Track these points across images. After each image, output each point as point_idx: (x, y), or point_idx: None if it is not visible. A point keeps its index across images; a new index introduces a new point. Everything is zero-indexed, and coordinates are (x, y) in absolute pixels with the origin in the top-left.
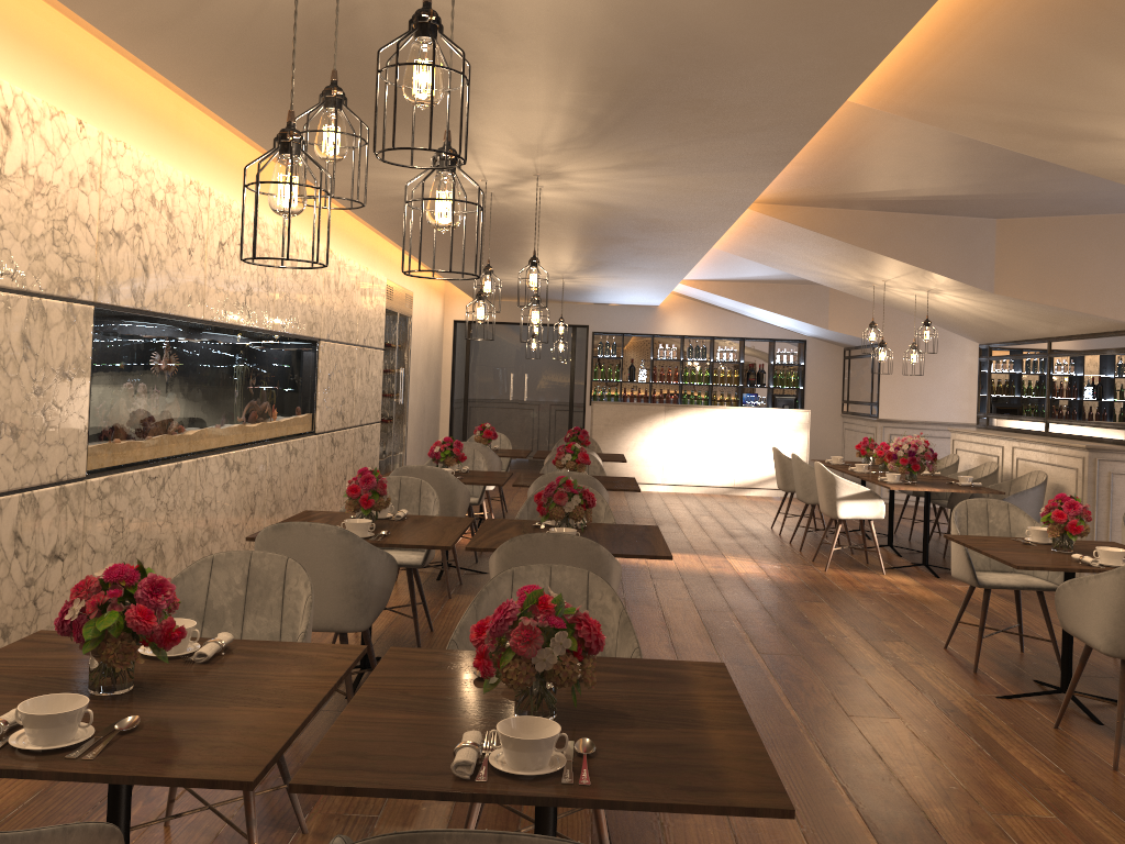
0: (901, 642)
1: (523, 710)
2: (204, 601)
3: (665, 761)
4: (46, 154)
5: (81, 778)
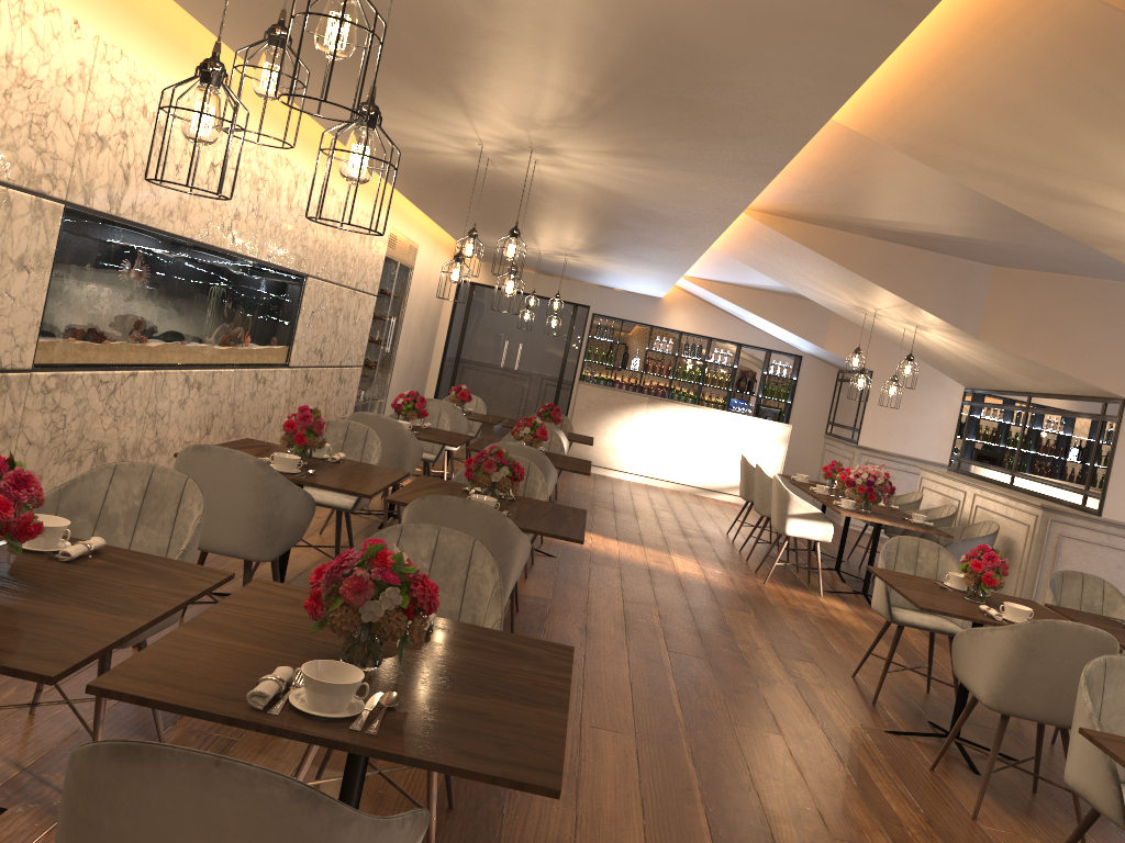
0: (812, 663)
1: (347, 656)
2: (100, 506)
3: (462, 726)
4: (34, 48)
5: None
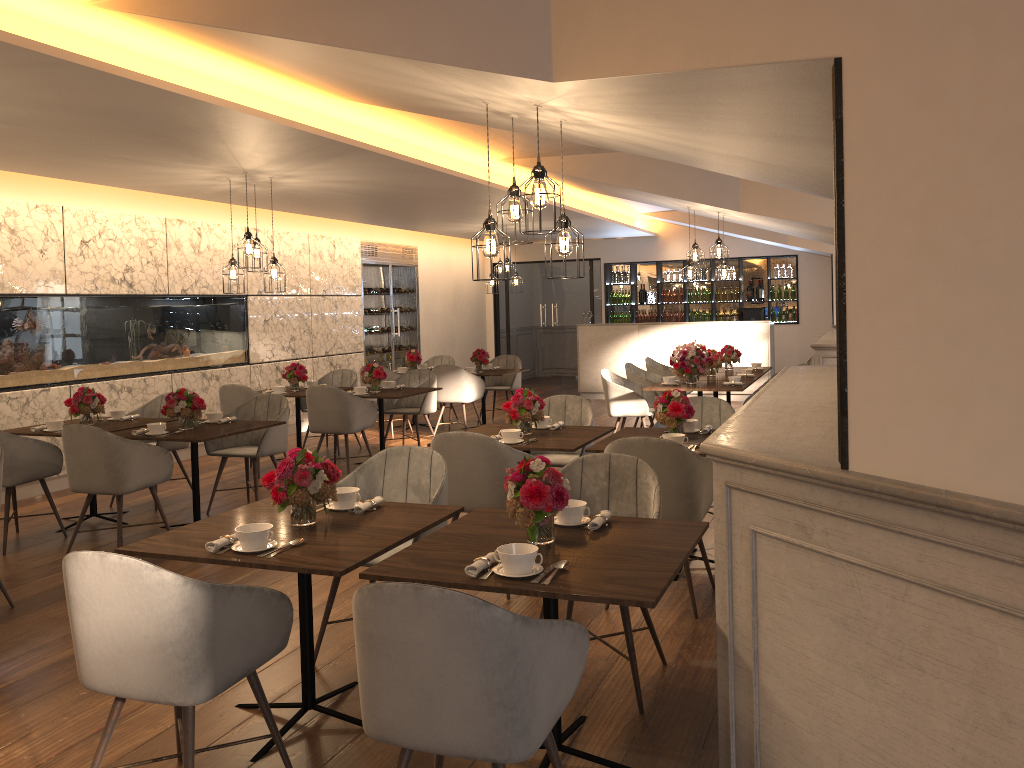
0: None
1: None
2: None
3: None
4: None
5: None
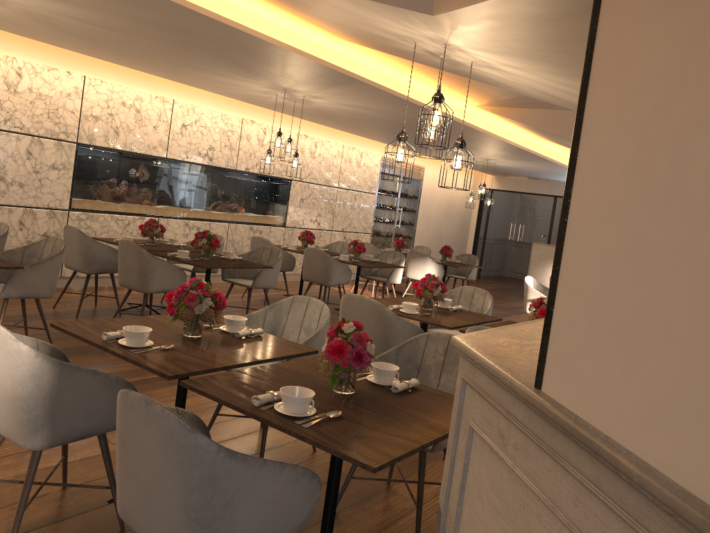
0: None
1: None
2: None
3: None
4: (45, 84)
5: None
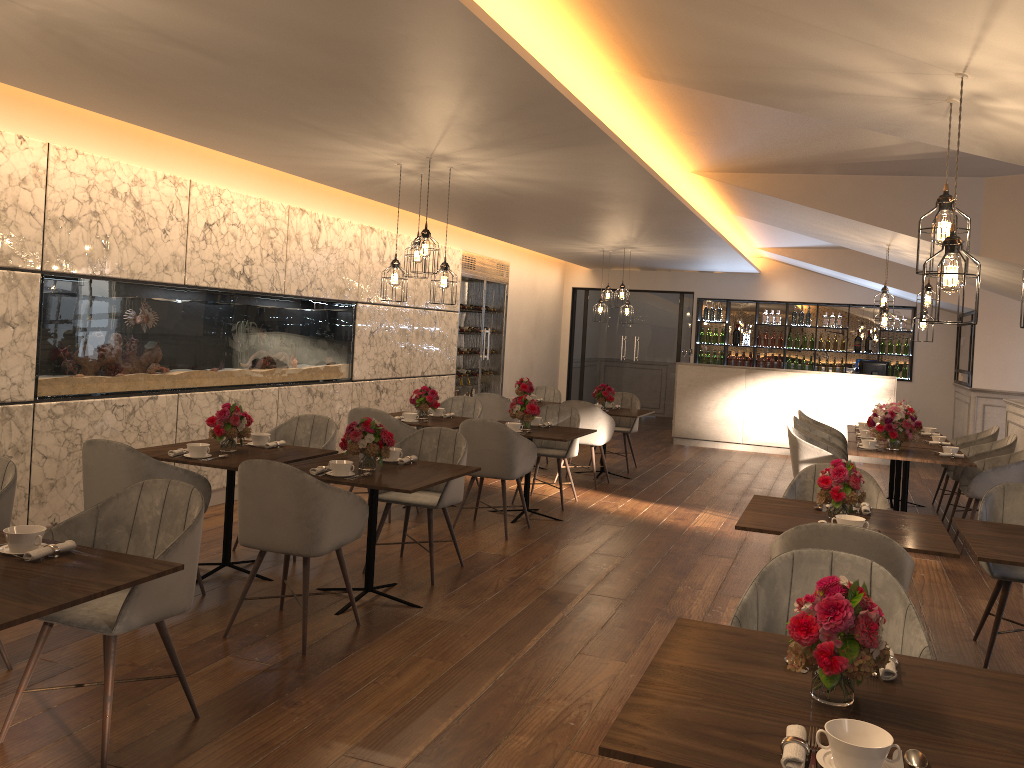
0: None
1: None
2: None
3: None
4: None
5: None
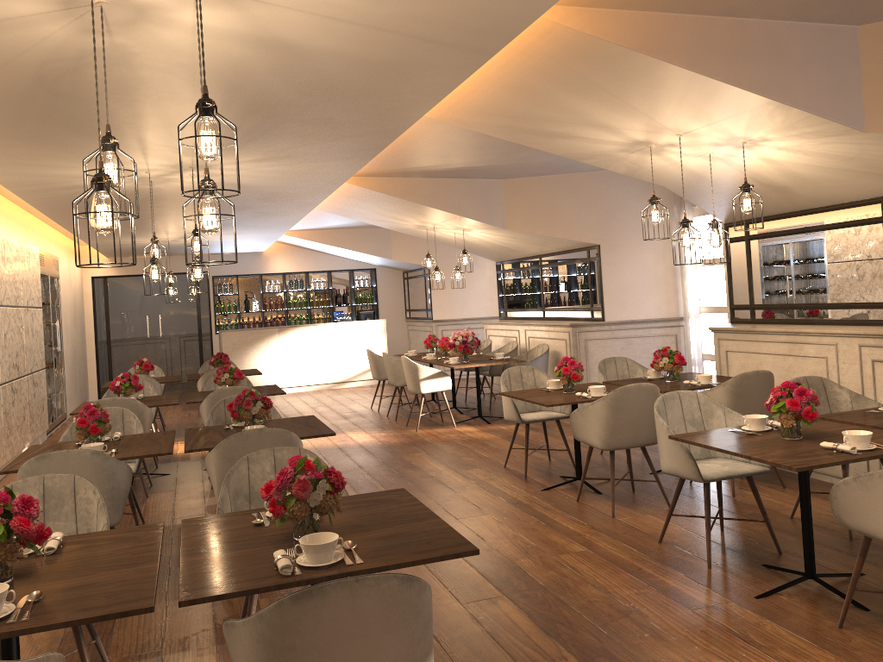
0: (477, 468)
1: (301, 534)
2: None
3: (398, 542)
4: None
5: (28, 632)
